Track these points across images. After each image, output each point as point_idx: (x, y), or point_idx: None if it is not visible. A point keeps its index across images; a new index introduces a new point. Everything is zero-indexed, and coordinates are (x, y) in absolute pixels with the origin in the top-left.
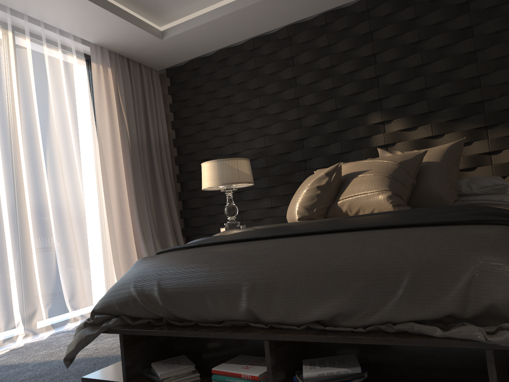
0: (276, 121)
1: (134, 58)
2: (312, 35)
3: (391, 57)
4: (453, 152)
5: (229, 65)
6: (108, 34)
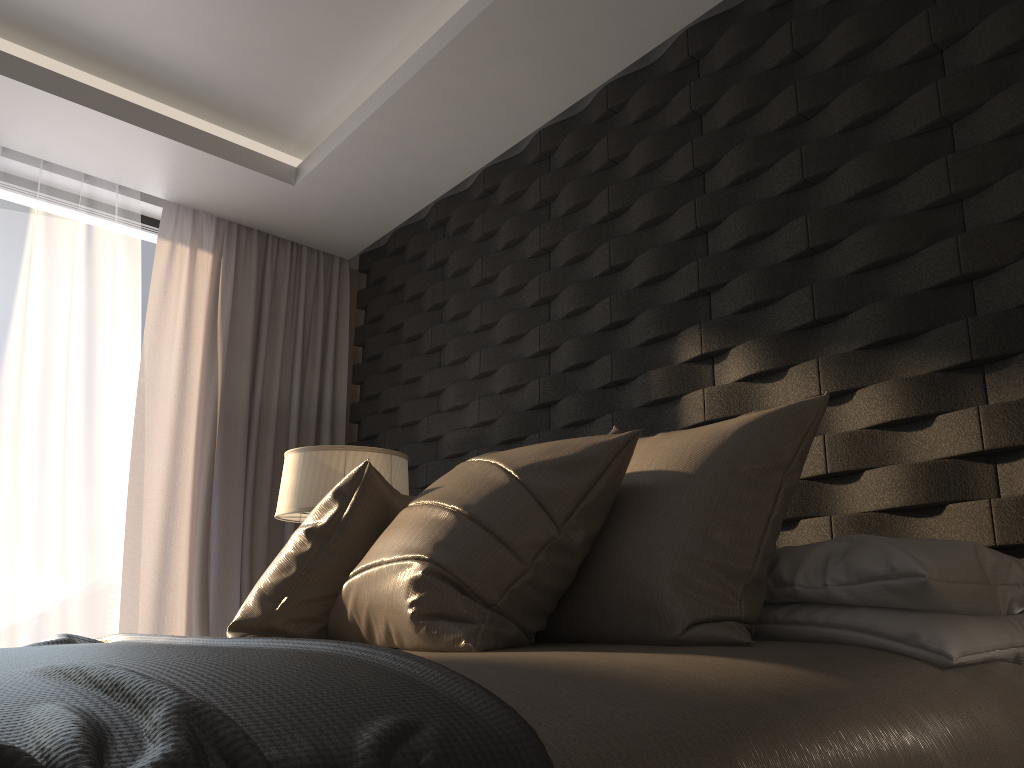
0: (507, 359)
1: (277, 233)
2: (582, 144)
3: (732, 174)
4: (757, 443)
5: (448, 235)
6: (177, 177)
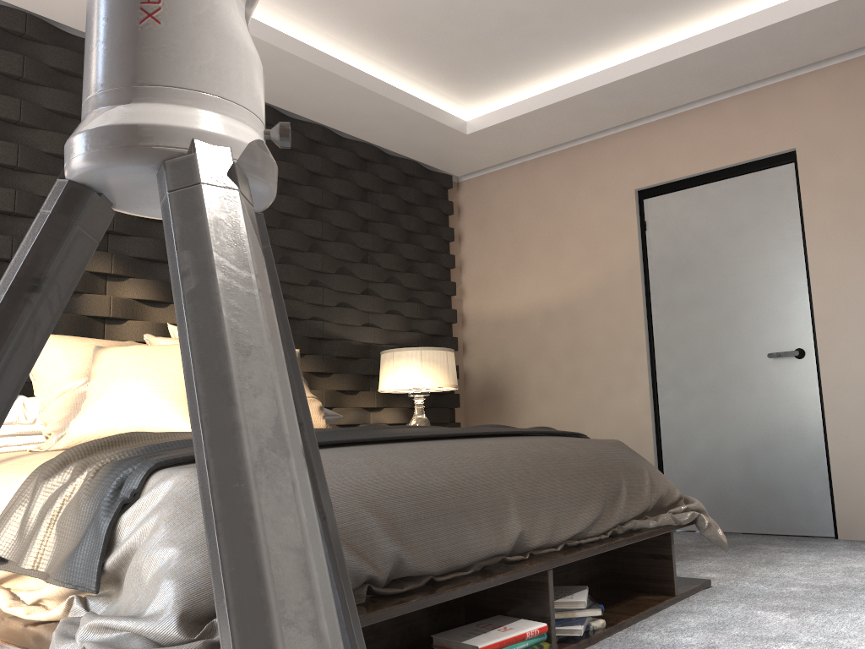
0: None
1: None
2: None
3: None
4: None
5: None
6: None
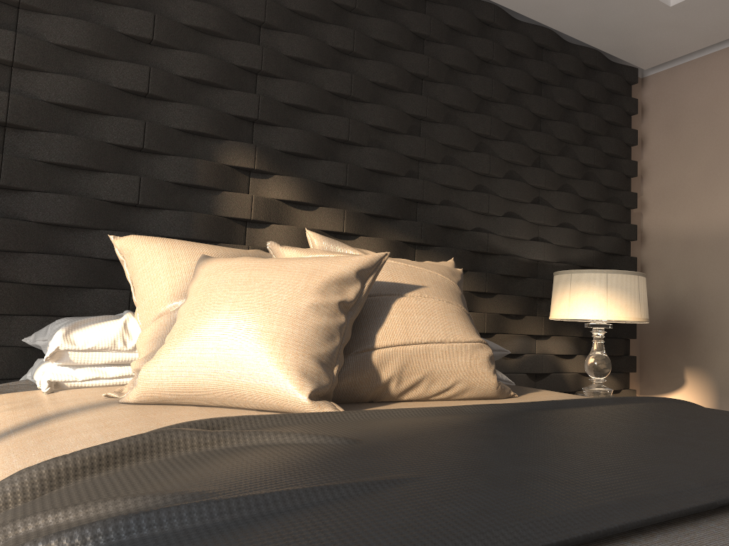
0: None
1: None
2: None
3: (298, 52)
4: None
5: None
6: None
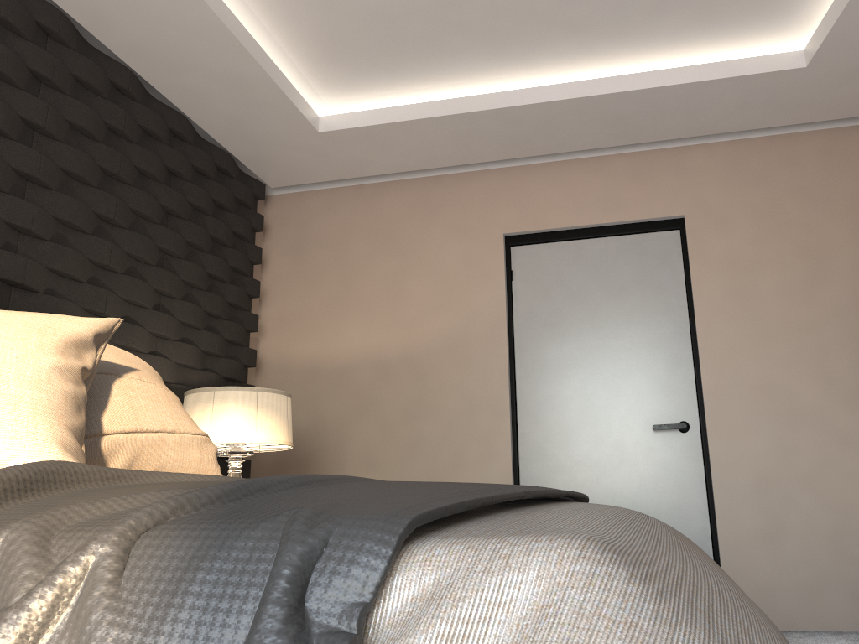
0: None
1: None
2: None
3: None
4: None
5: None
6: None
